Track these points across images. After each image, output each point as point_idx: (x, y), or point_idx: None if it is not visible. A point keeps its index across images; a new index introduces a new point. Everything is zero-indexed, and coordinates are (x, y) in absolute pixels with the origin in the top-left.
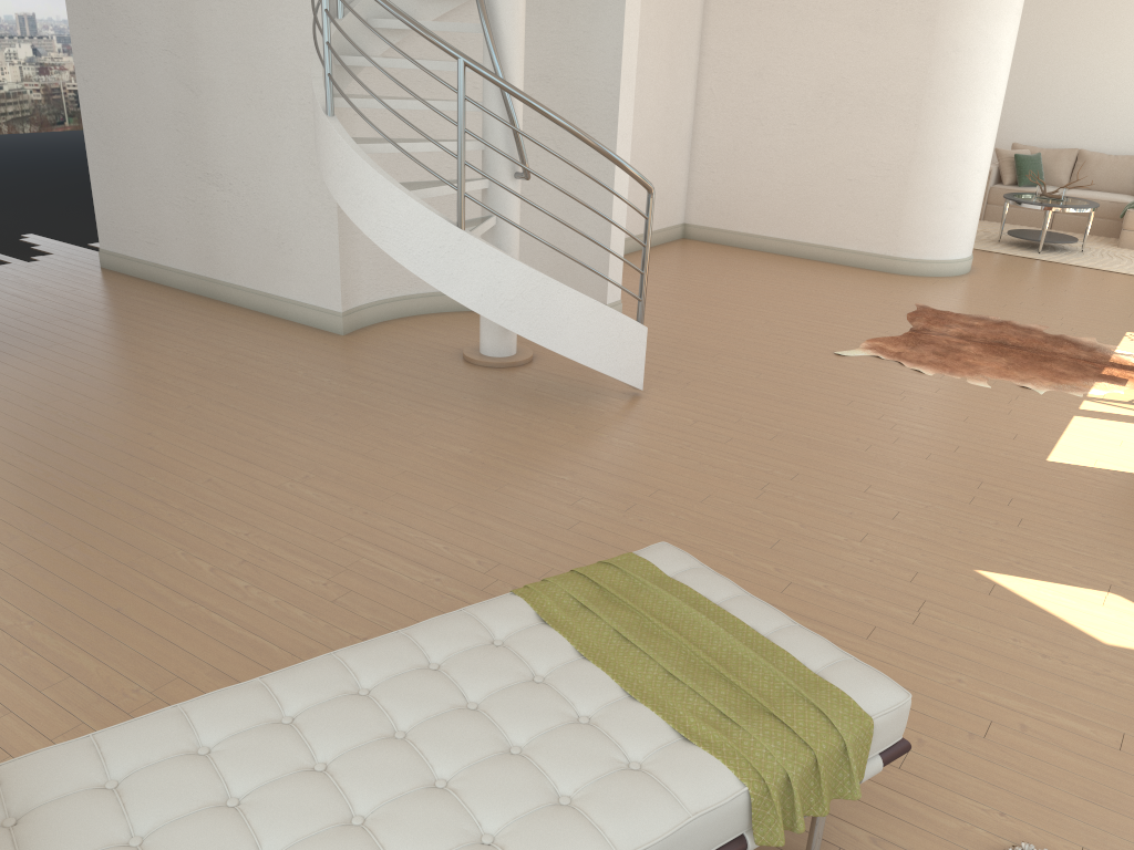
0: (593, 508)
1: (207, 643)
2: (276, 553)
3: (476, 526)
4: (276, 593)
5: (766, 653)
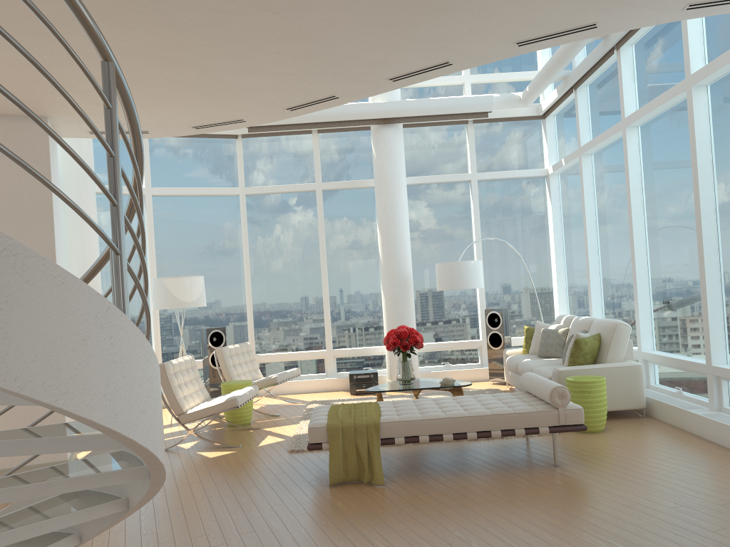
0: (219, 539)
1: (482, 512)
2: (429, 544)
3: (299, 540)
4: (440, 525)
5: (335, 409)
